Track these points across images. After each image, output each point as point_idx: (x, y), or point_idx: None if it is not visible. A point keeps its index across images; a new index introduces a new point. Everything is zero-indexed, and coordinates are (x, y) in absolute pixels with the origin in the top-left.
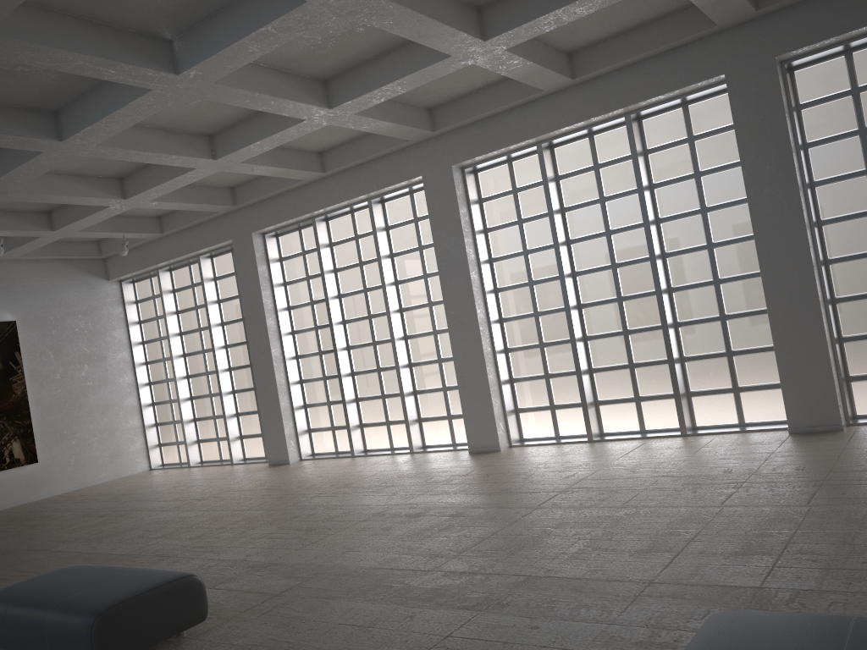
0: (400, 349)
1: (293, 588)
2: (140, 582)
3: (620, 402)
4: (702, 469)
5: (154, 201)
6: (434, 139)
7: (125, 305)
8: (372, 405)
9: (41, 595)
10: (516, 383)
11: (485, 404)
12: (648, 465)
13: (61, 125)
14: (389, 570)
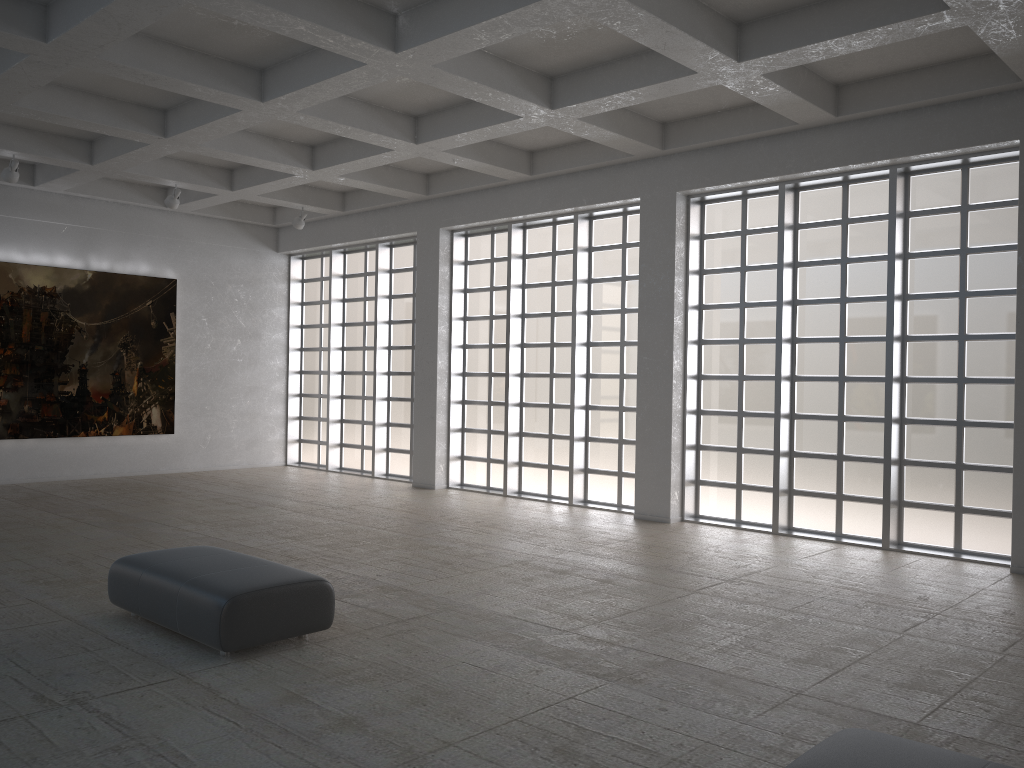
0: (578, 388)
1: (420, 618)
2: (273, 576)
3: (818, 496)
4: (894, 590)
5: (342, 177)
6: (662, 158)
7: (290, 283)
8: (537, 444)
9: (177, 568)
10: (703, 451)
11: (662, 468)
12: (833, 573)
13: (265, 85)
14: (523, 621)
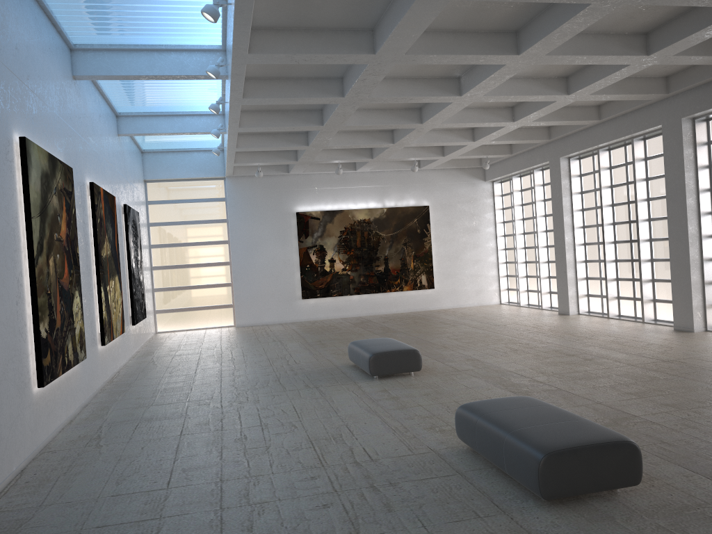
0: (643, 248)
1: (468, 370)
2: (395, 347)
3: None
4: None
5: (492, 141)
6: (671, 97)
7: (494, 198)
8: (626, 285)
9: (364, 344)
10: None
11: (687, 297)
12: None
13: (422, 115)
14: (514, 373)
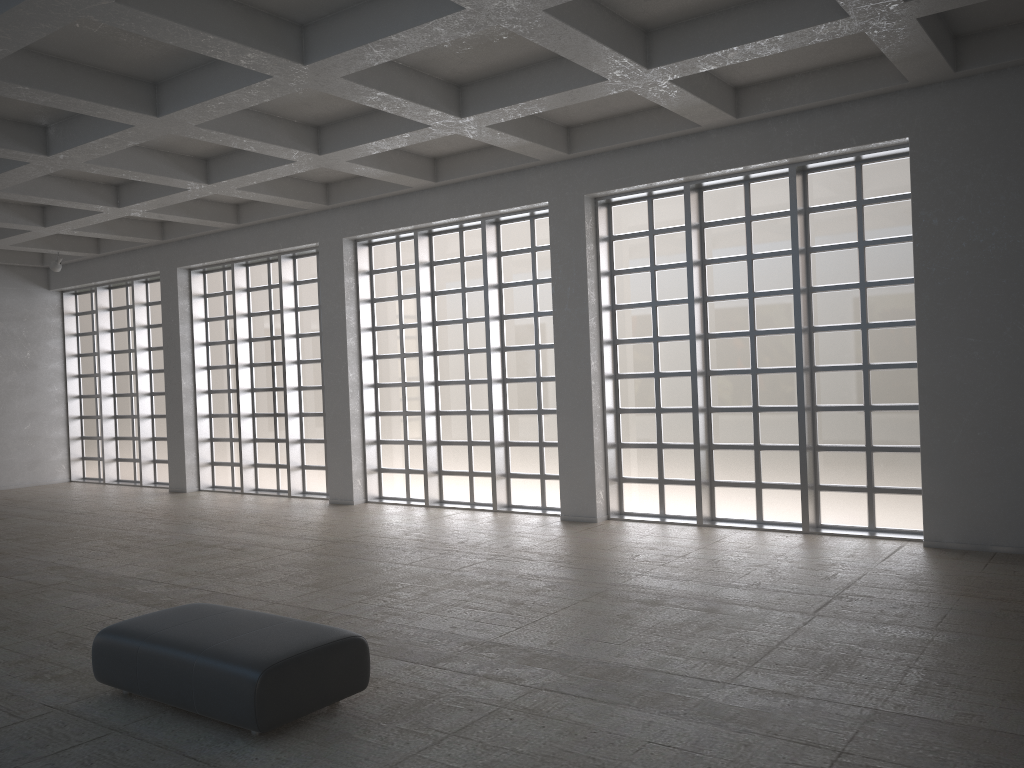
0: (291, 399)
1: (61, 583)
2: None
3: (458, 474)
4: (451, 538)
5: (76, 231)
6: (332, 210)
7: (64, 317)
8: (267, 447)
9: None
10: (382, 445)
11: (346, 461)
12: (424, 531)
13: None
14: (138, 579)
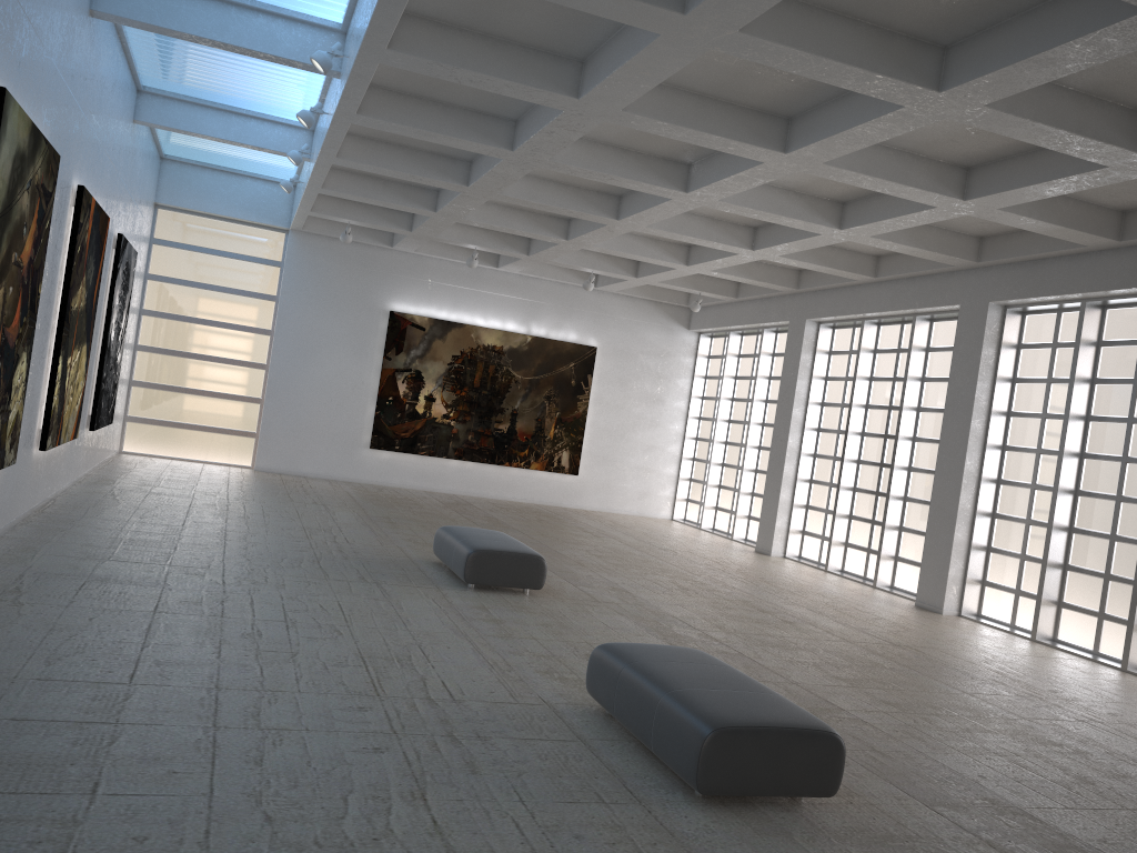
0: (896, 479)
1: (612, 603)
2: (509, 547)
3: (1082, 612)
4: (1042, 683)
5: (714, 272)
6: (982, 269)
7: (696, 358)
8: (861, 528)
9: (463, 534)
10: (992, 554)
11: (943, 561)
12: (1012, 665)
13: (620, 207)
14: (678, 620)
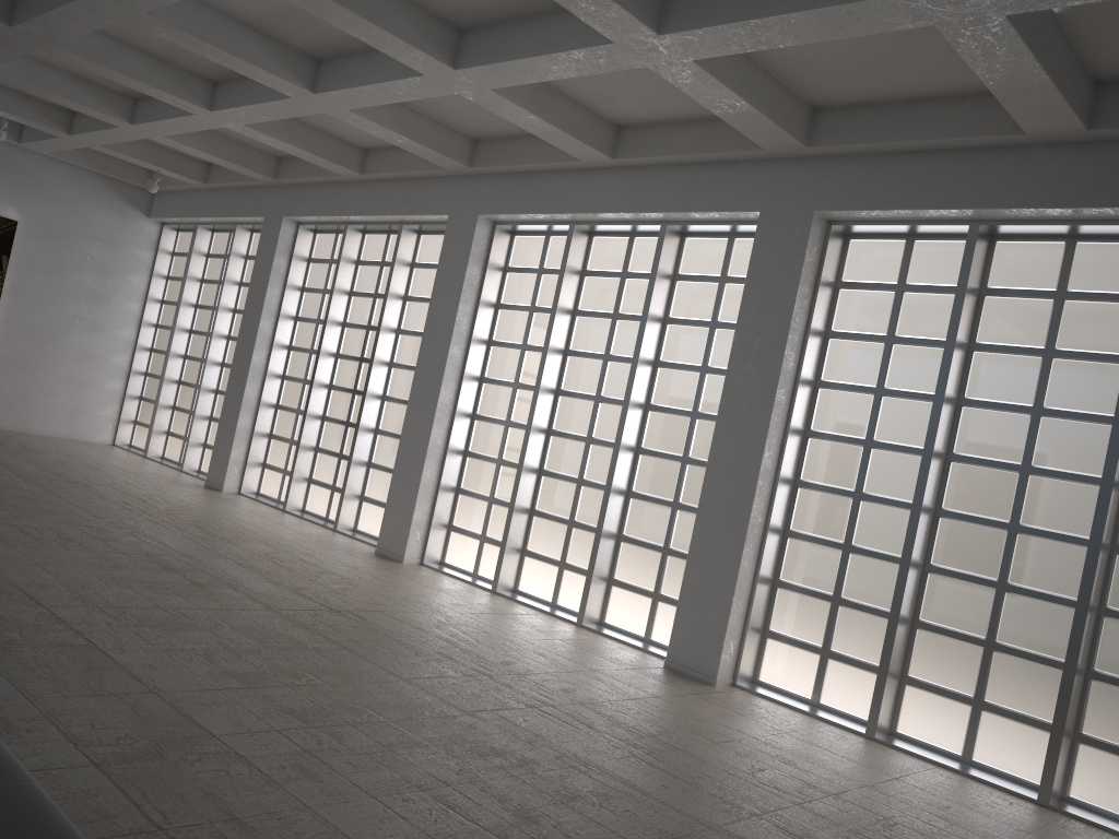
0: (368, 408)
1: None
2: None
3: (545, 561)
4: (495, 651)
5: (169, 139)
6: (474, 177)
7: (157, 253)
8: (328, 462)
9: None
10: (462, 496)
11: (409, 503)
12: (466, 628)
13: (16, 10)
14: (19, 590)
